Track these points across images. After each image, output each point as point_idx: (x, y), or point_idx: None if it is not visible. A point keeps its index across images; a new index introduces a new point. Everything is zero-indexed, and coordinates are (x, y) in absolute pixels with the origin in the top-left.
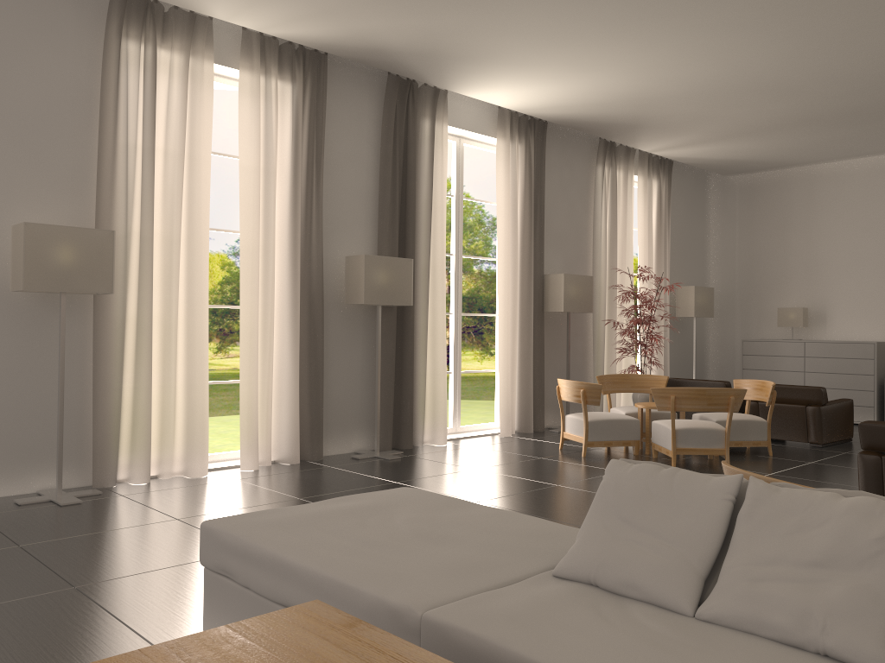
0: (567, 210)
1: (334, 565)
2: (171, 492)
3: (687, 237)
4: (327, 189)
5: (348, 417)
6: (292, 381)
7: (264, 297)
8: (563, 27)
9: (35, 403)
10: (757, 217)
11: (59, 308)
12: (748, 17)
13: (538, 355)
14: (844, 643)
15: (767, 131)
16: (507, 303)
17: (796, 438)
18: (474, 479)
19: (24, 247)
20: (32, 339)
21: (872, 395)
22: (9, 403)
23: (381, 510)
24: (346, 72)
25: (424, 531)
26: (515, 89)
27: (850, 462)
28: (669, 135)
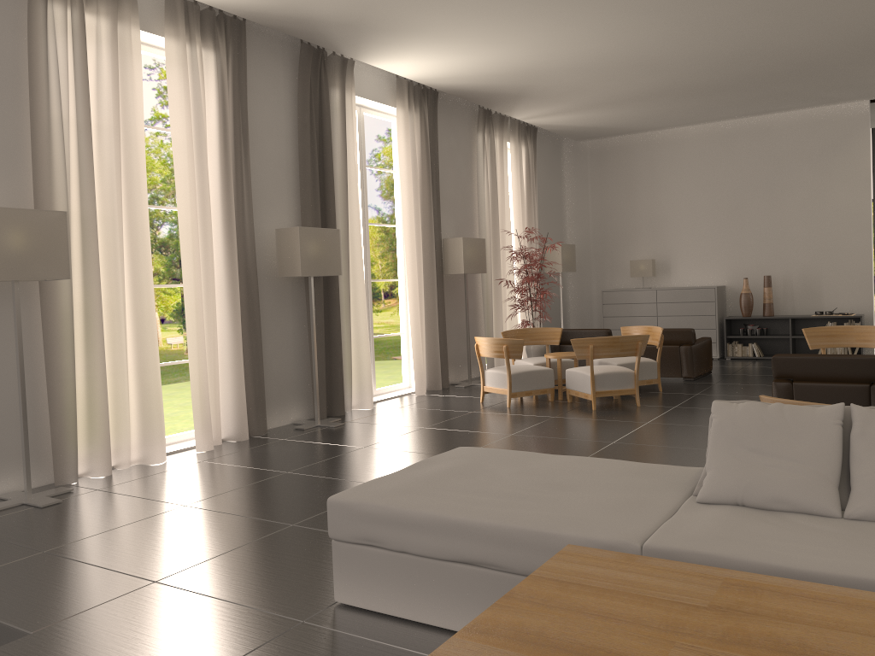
0: (455, 176)
1: (513, 517)
2: (147, 481)
3: (548, 199)
4: (252, 161)
5: (285, 389)
6: (237, 357)
7: (203, 274)
8: (492, 4)
9: None
10: (607, 179)
11: (2, 298)
12: (654, 3)
13: (442, 316)
14: None
15: (629, 102)
16: (415, 268)
17: (671, 375)
18: (433, 437)
19: None
20: None
21: (714, 333)
22: None
23: (476, 468)
24: (262, 40)
25: (543, 481)
26: (422, 60)
27: (726, 391)
28: (544, 105)
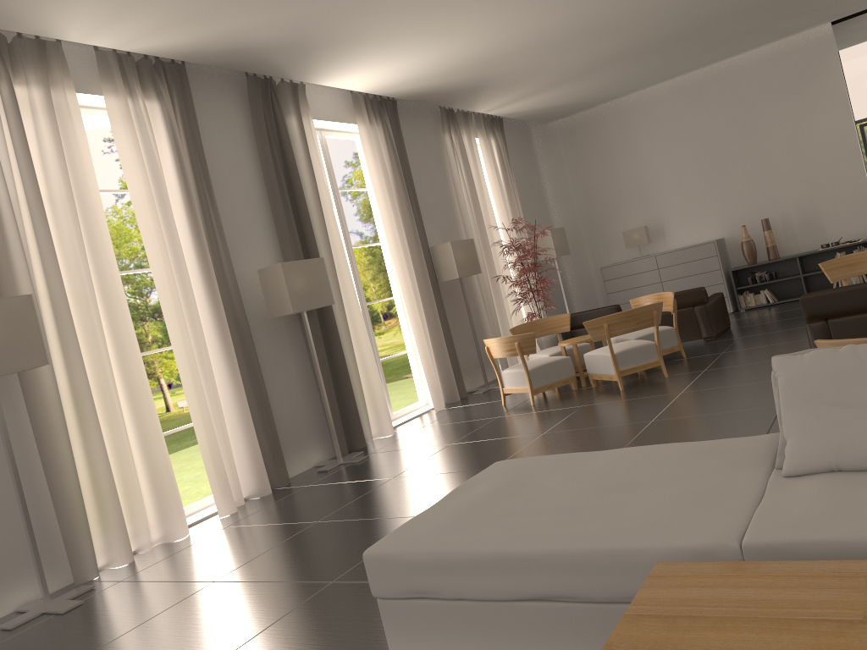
0: (430, 182)
1: (578, 537)
2: (172, 560)
3: (528, 187)
4: (220, 205)
5: (299, 433)
6: (243, 410)
7: (191, 331)
8: None
9: None
10: (582, 156)
11: None
12: None
13: (445, 325)
14: None
15: (590, 72)
16: (408, 282)
17: (691, 338)
18: (463, 452)
19: None
20: None
21: (723, 287)
22: None
23: (521, 484)
24: (205, 80)
25: (599, 485)
26: (374, 69)
27: (752, 343)
28: (505, 92)
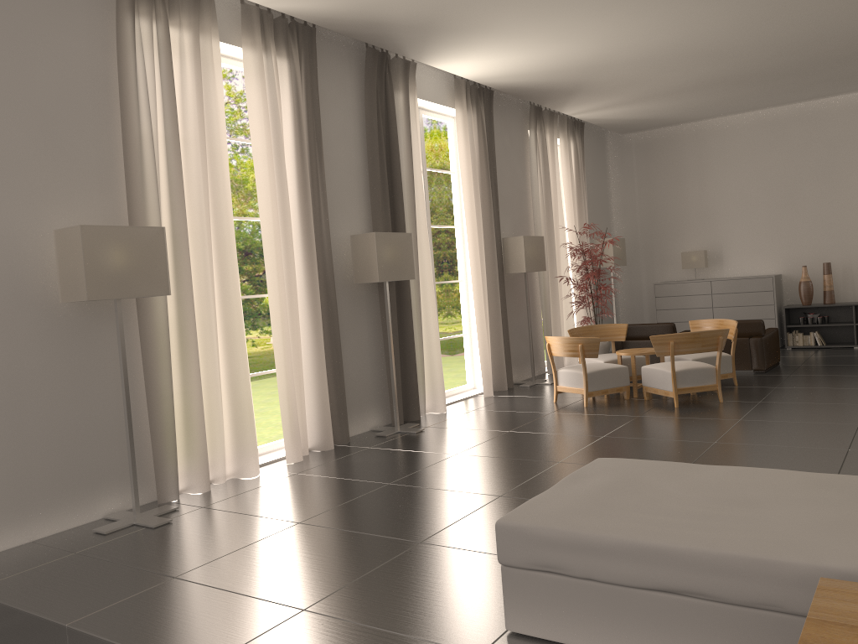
0: (510, 174)
1: (719, 542)
2: (249, 496)
3: (596, 193)
4: (325, 168)
5: (363, 396)
6: (320, 366)
7: (286, 284)
8: None
9: (90, 422)
10: (654, 171)
11: (101, 316)
12: None
13: (504, 315)
14: None
15: (683, 92)
16: (479, 268)
17: (741, 368)
18: (523, 441)
19: (83, 253)
20: (80, 353)
21: (773, 322)
22: (65, 426)
23: (636, 483)
24: (329, 46)
25: (721, 497)
26: (485, 59)
27: (805, 383)
28: (597, 99)
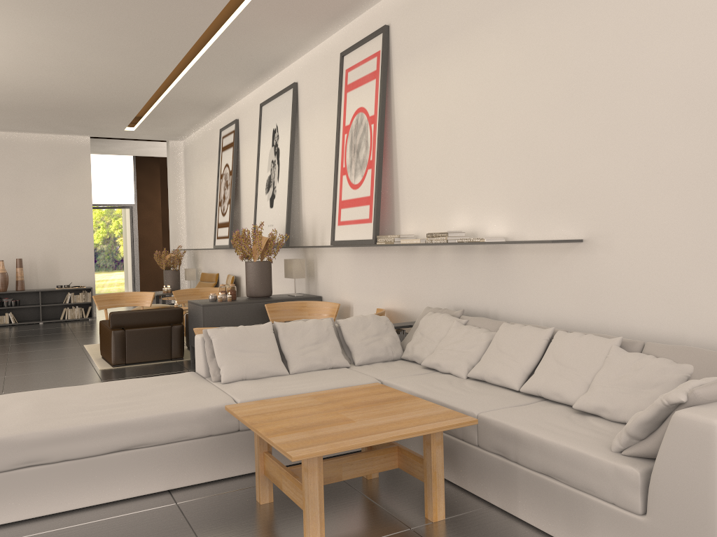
0: None
1: (151, 411)
2: None
3: None
4: None
5: None
6: None
7: None
8: None
9: None
10: None
11: None
12: (6, 43)
13: None
14: (337, 361)
15: None
16: None
17: None
18: None
19: None
20: None
21: None
22: None
23: (52, 401)
24: None
25: (120, 395)
26: None
27: (28, 348)
28: None
